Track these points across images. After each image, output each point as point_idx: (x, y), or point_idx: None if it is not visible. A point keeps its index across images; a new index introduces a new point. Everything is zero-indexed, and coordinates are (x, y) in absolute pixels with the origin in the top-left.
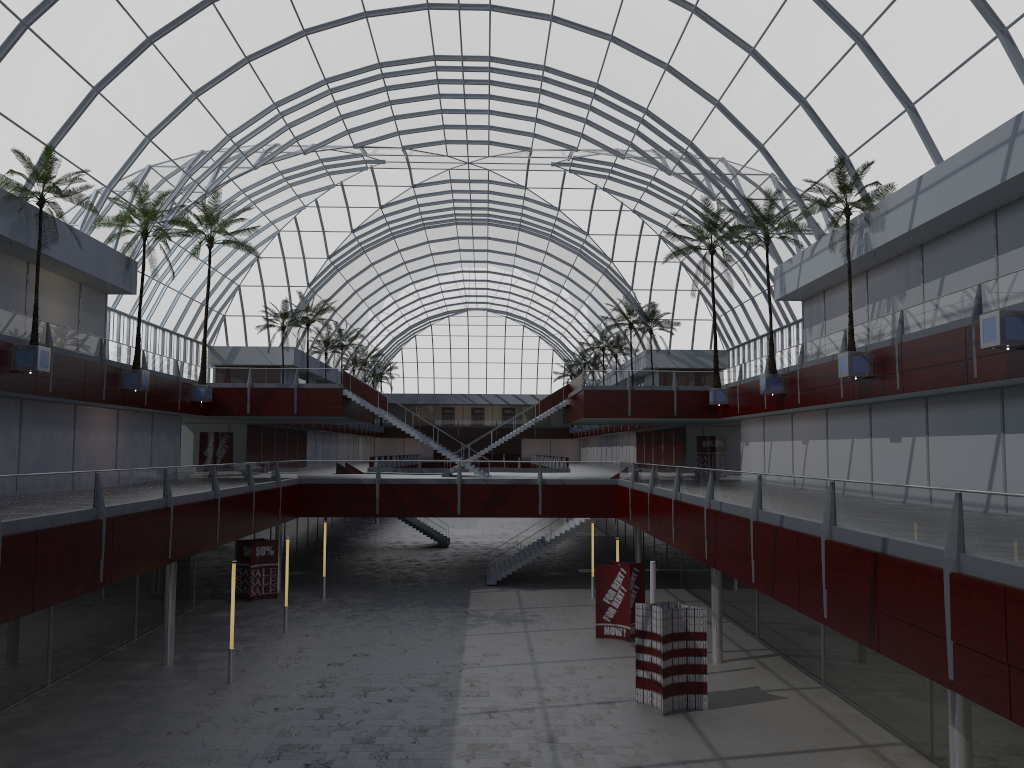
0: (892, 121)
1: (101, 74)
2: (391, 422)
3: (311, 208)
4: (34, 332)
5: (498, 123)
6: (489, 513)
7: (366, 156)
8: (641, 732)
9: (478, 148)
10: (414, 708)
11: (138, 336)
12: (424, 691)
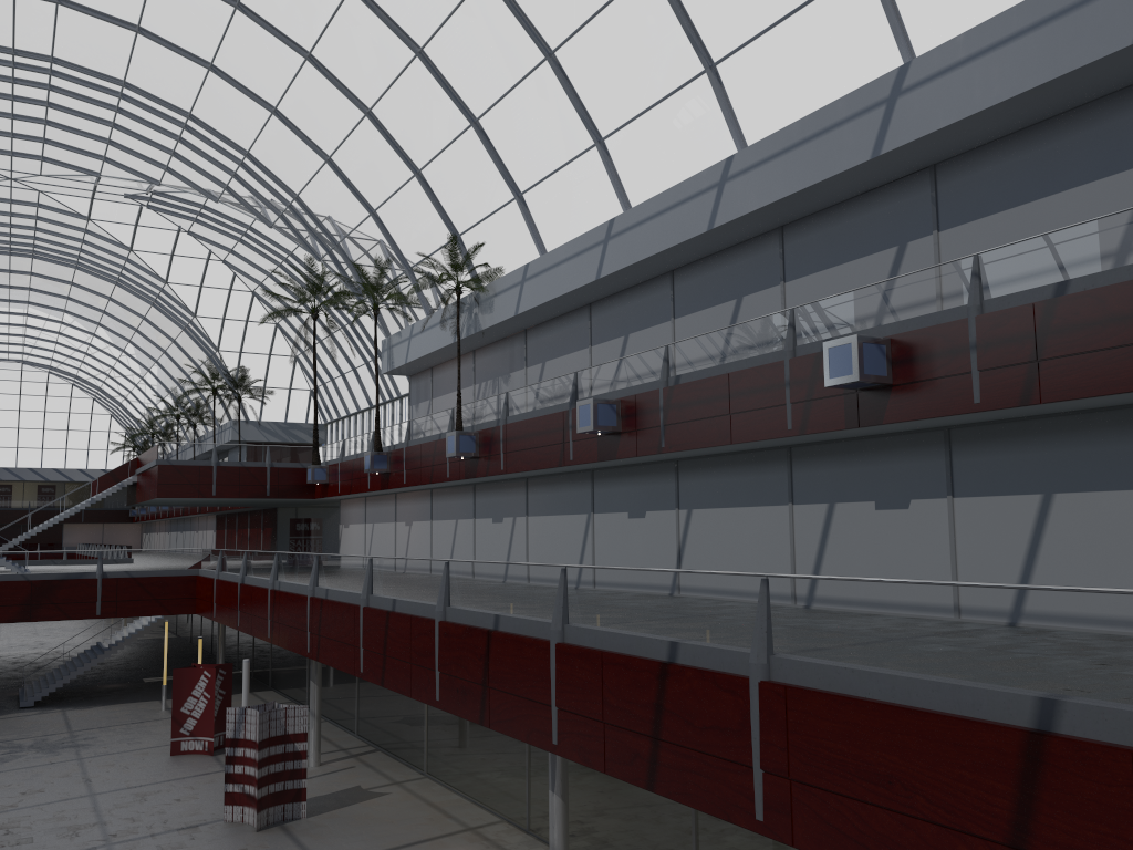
0: (502, 207)
1: None
2: None
3: None
4: None
5: (58, 137)
6: (29, 617)
7: None
8: None
9: (27, 163)
10: None
11: None
12: None
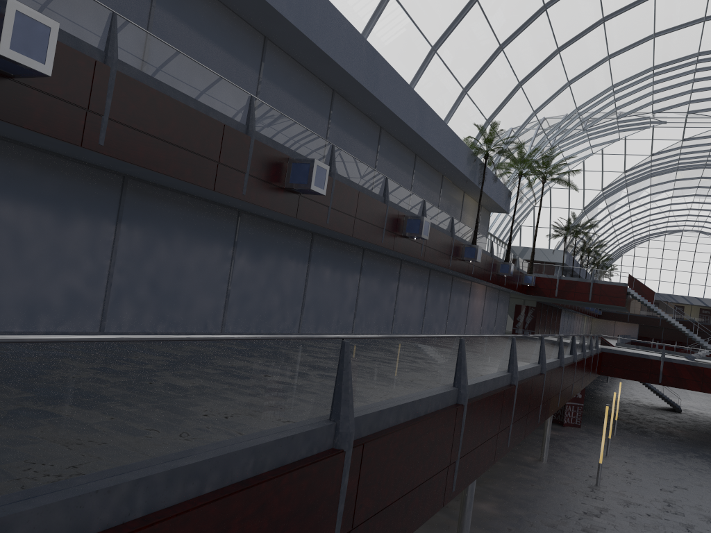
0: None
1: (525, 74)
2: (663, 315)
3: (597, 155)
4: (474, 237)
5: None
6: None
7: (653, 118)
8: None
9: None
10: None
11: (509, 241)
12: None
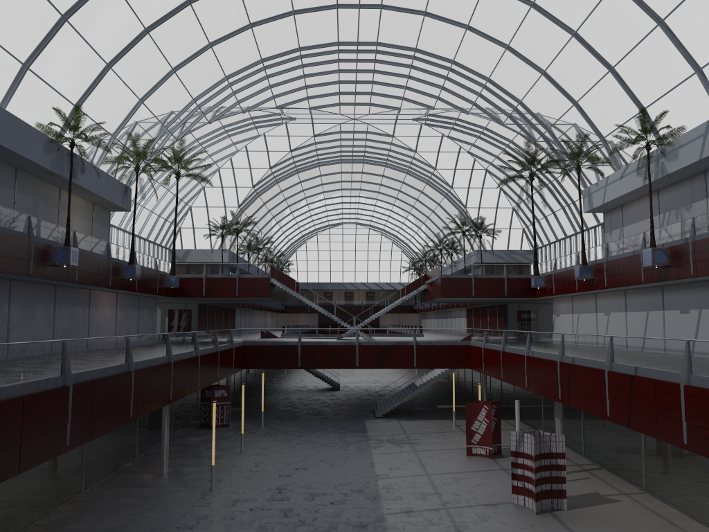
0: (683, 81)
1: (113, 54)
2: (304, 301)
3: (242, 152)
4: (67, 237)
5: (378, 90)
6: (379, 366)
7: (283, 115)
8: (524, 527)
9: (362, 108)
10: (351, 509)
11: (132, 241)
12: (355, 496)
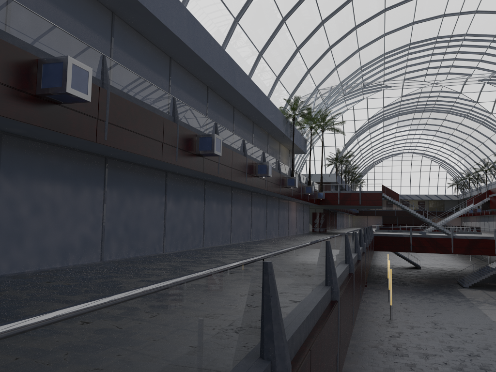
0: None
1: (311, 64)
2: (406, 208)
3: (350, 110)
4: (292, 171)
5: (457, 64)
6: (468, 252)
7: (383, 84)
8: None
9: (441, 76)
10: (492, 337)
11: (309, 171)
12: (488, 331)
